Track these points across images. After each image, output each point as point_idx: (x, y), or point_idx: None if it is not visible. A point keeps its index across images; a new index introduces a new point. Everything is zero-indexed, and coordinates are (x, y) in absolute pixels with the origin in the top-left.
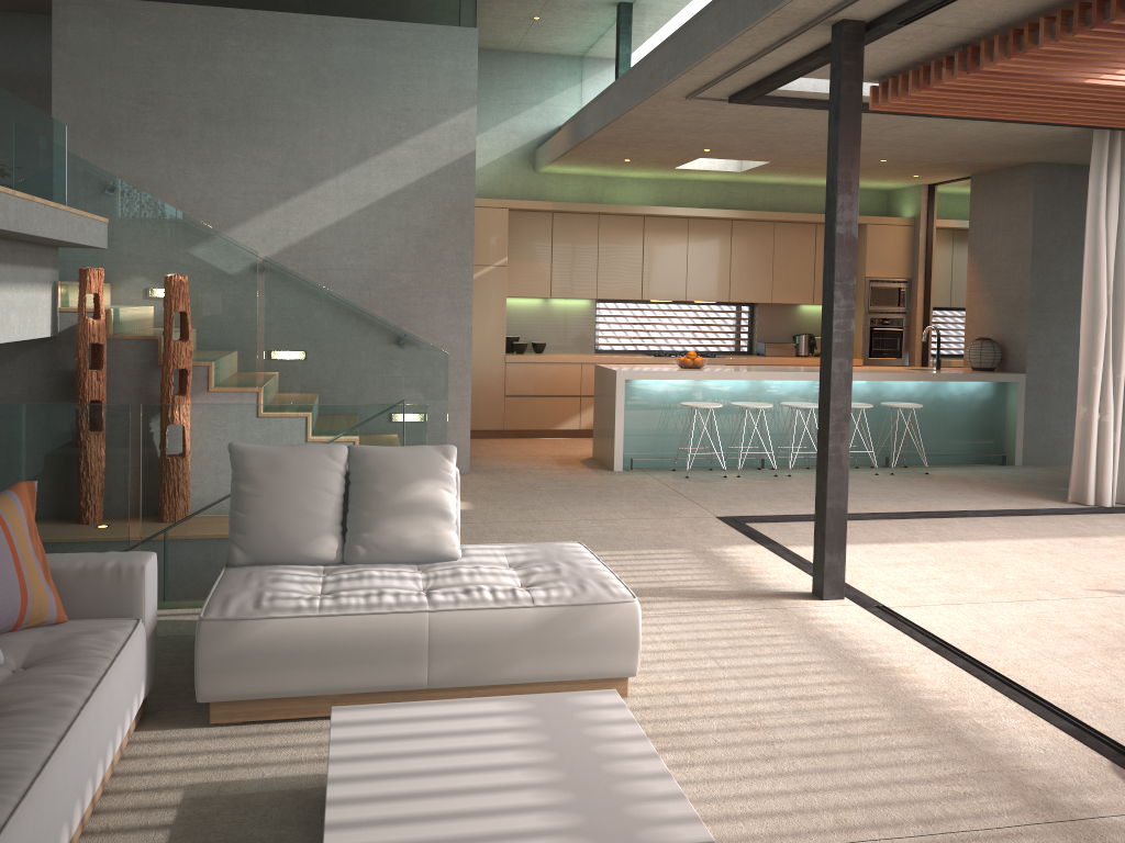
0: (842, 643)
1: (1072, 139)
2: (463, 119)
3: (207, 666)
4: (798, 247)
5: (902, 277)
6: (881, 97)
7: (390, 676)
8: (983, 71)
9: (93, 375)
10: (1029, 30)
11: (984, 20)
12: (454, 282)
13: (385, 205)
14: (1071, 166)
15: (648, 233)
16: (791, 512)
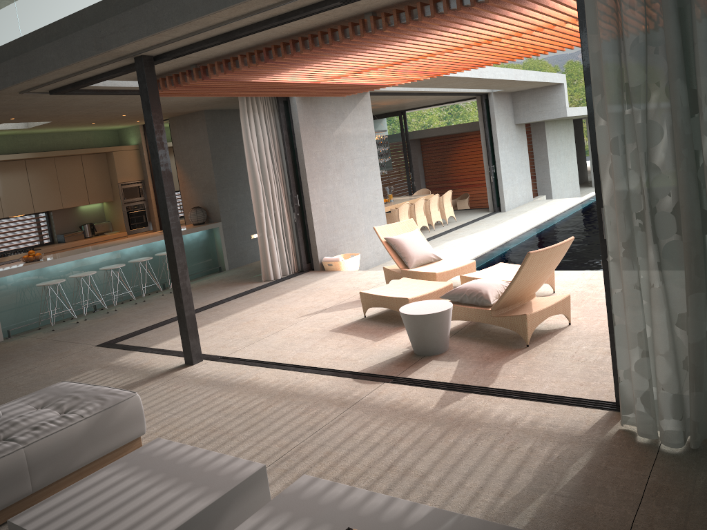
0: (220, 380)
1: (226, 99)
2: None
3: None
4: (72, 171)
5: (139, 179)
6: None
7: (8, 496)
8: (210, 78)
9: None
10: (233, 60)
11: (210, 55)
12: None
13: None
14: (221, 110)
15: None
16: (136, 329)
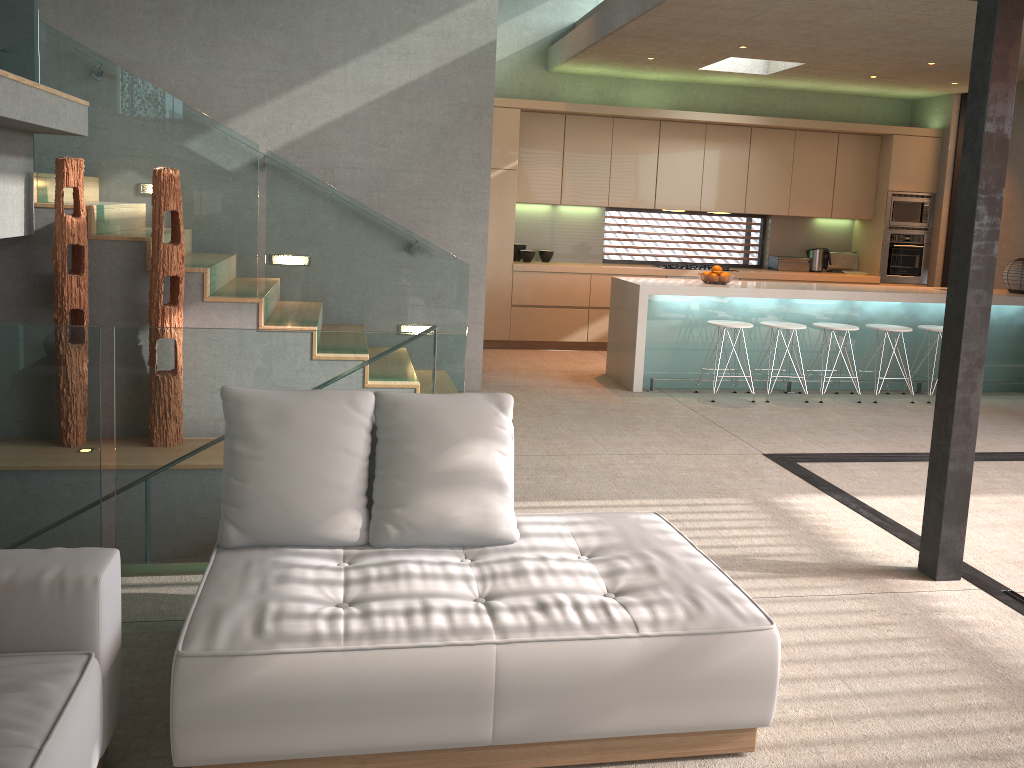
0: (992, 655)
1: None
2: (483, 3)
3: (187, 720)
4: (818, 157)
5: (926, 191)
6: None
7: (442, 731)
8: None
9: (73, 281)
10: None
11: None
12: (469, 185)
13: (396, 99)
14: None
15: (664, 138)
16: (842, 449)
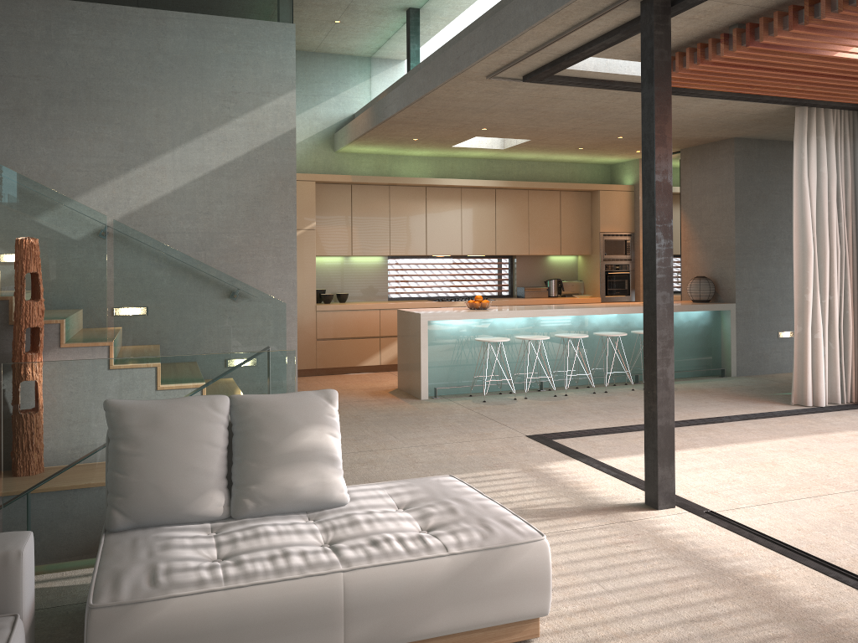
0: (700, 554)
1: (772, 117)
2: (284, 101)
3: None
4: (547, 209)
5: (627, 231)
6: None
7: None
8: (759, 44)
9: None
10: (810, 4)
11: None
12: (280, 242)
13: (217, 176)
14: (760, 140)
15: (430, 200)
16: (584, 427)
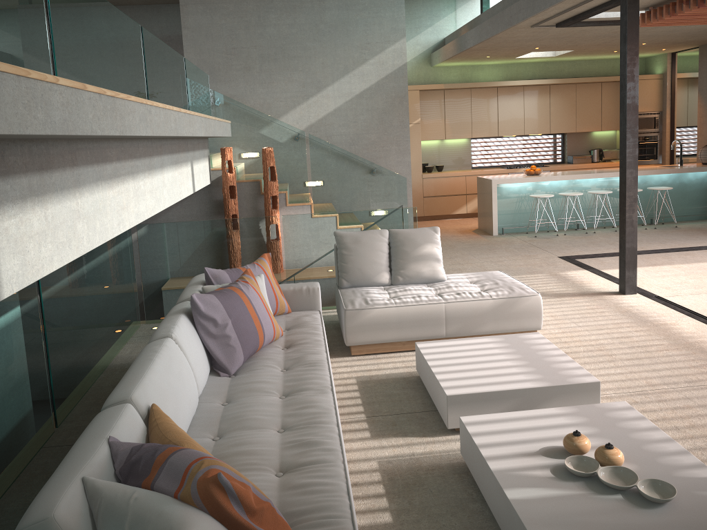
0: (638, 314)
1: None
2: (398, 45)
3: (349, 330)
4: (590, 97)
5: (656, 110)
6: (646, 19)
7: (429, 332)
8: None
9: (232, 202)
10: None
11: None
12: (399, 137)
13: (359, 98)
14: None
15: (500, 97)
16: (599, 252)
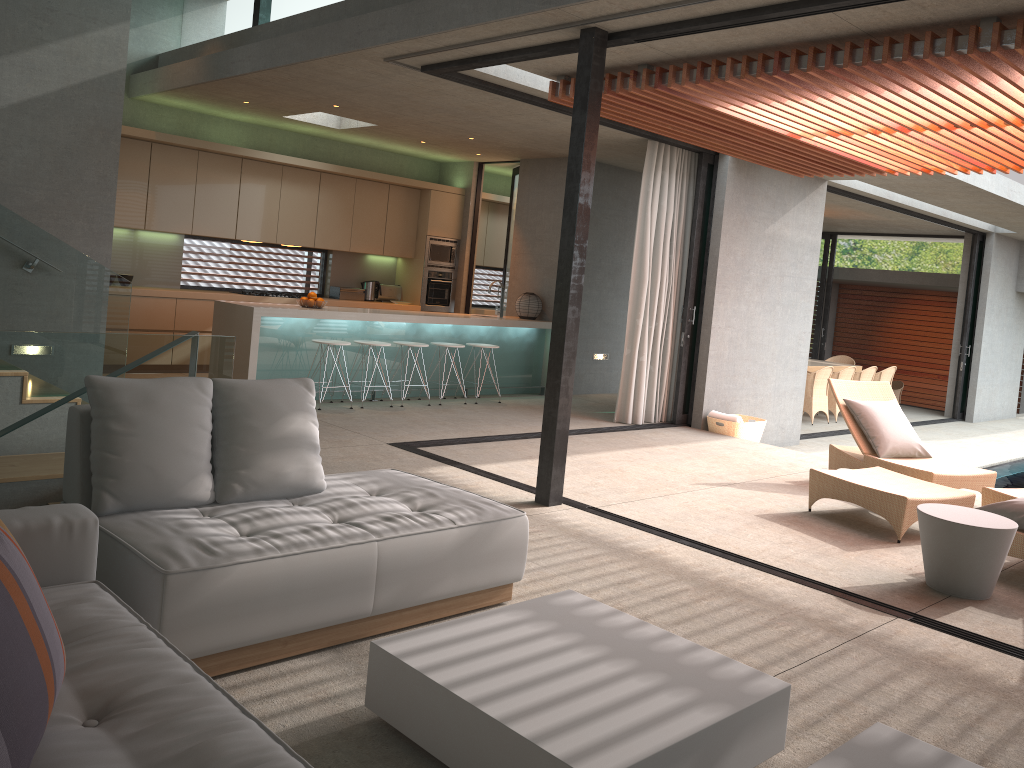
0: (600, 538)
1: (623, 145)
2: (114, 32)
3: (172, 625)
4: (374, 203)
5: (454, 237)
6: (562, 92)
7: (343, 609)
8: (665, 89)
9: None
10: (716, 65)
11: (684, 50)
12: (94, 206)
13: (18, 112)
14: (598, 163)
15: (246, 175)
16: (440, 437)
